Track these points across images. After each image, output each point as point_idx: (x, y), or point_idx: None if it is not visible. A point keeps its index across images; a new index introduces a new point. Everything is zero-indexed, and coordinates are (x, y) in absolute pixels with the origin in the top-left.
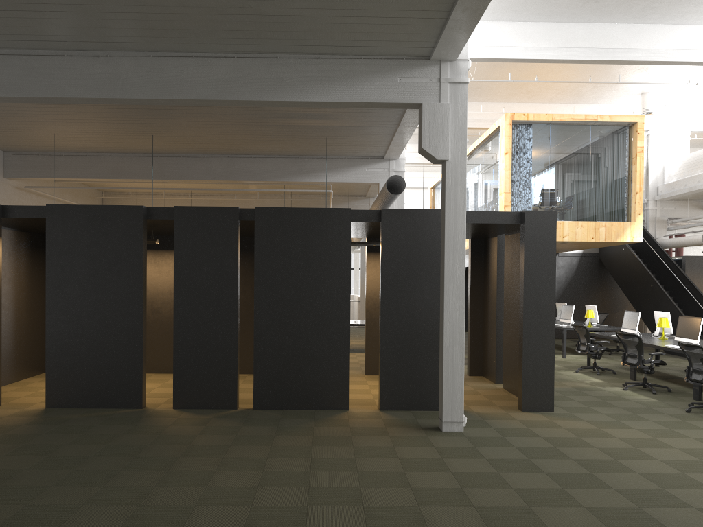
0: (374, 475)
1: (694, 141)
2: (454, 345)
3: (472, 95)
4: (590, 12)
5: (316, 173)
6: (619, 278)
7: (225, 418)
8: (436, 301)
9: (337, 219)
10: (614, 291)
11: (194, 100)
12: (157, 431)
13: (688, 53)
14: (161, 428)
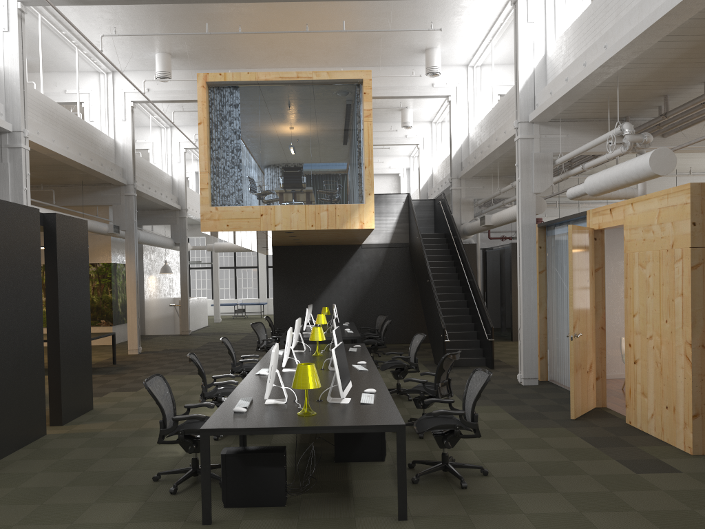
0: None
1: (487, 105)
2: None
3: (227, 59)
4: None
5: None
6: (416, 272)
7: None
8: None
9: None
10: None
11: None
12: None
13: None
14: None
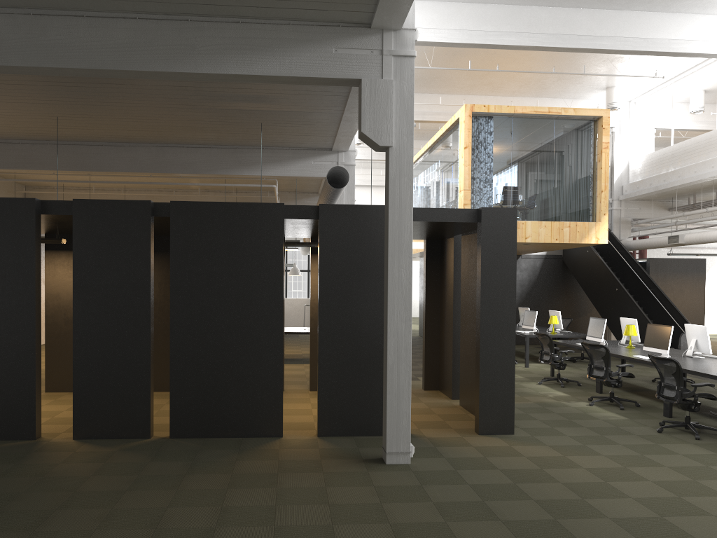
0: (294, 530)
1: (659, 139)
2: (400, 363)
3: (431, 85)
4: None
5: (256, 166)
6: (583, 281)
7: (132, 451)
8: (383, 311)
9: (268, 215)
10: (578, 294)
11: (86, 69)
12: (42, 471)
13: (656, 43)
14: (48, 467)
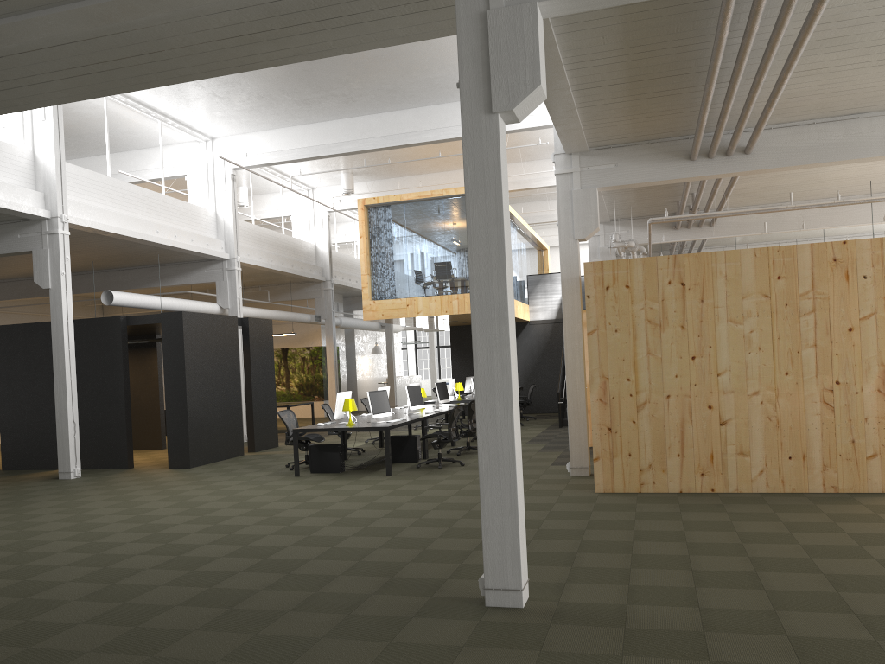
0: None
1: None
2: (62, 418)
3: (398, 171)
4: (366, 107)
5: (168, 279)
6: None
7: None
8: (108, 386)
9: (43, 330)
10: None
11: None
12: None
13: None
14: None
